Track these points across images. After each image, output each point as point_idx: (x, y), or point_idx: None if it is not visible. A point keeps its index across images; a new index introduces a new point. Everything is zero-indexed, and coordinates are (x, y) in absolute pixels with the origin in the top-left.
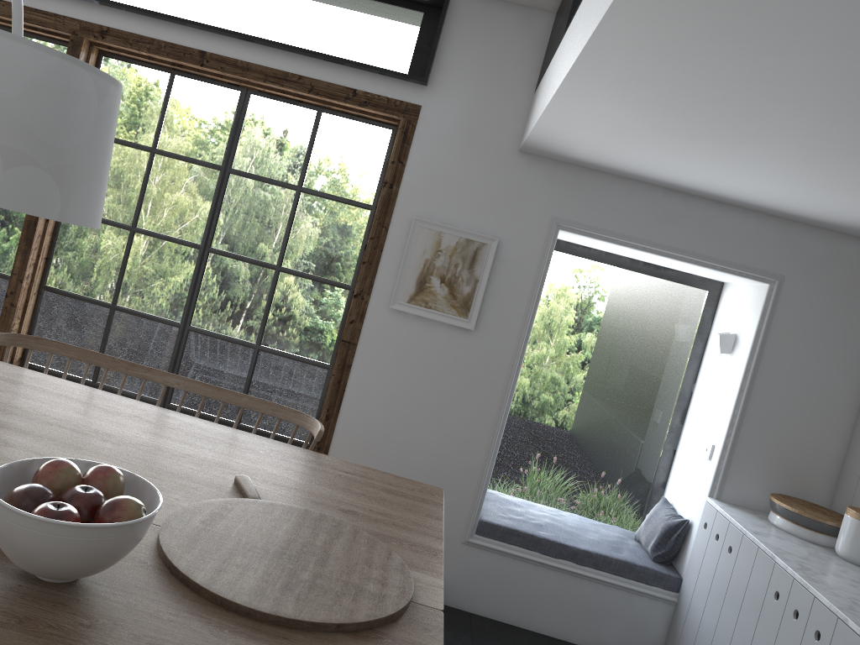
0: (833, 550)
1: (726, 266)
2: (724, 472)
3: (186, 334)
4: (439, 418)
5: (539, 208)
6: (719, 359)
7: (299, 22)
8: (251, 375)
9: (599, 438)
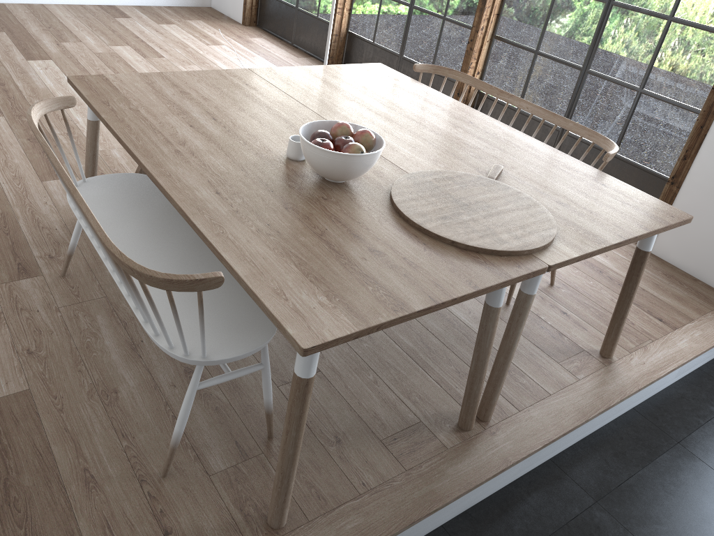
0: None
1: None
2: None
3: (584, 76)
4: None
5: None
6: None
7: None
8: (631, 115)
9: None
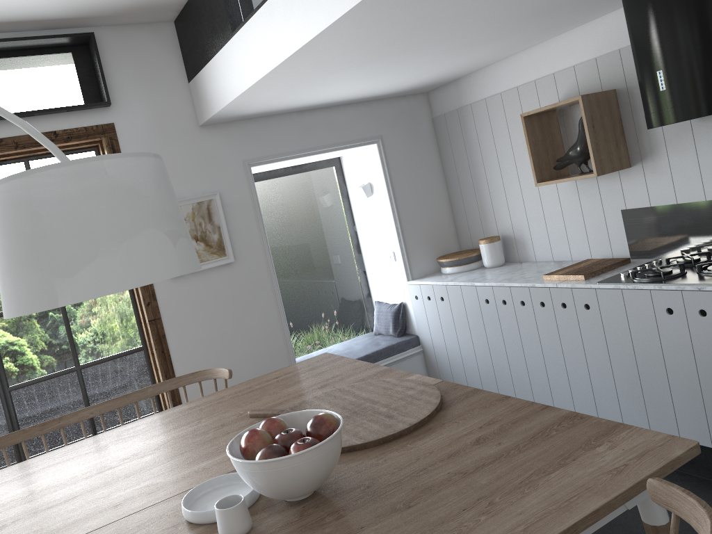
0: (482, 267)
1: (352, 143)
2: (408, 262)
3: (9, 396)
4: (243, 332)
5: (232, 159)
6: (365, 202)
7: None
8: (85, 392)
9: (323, 290)
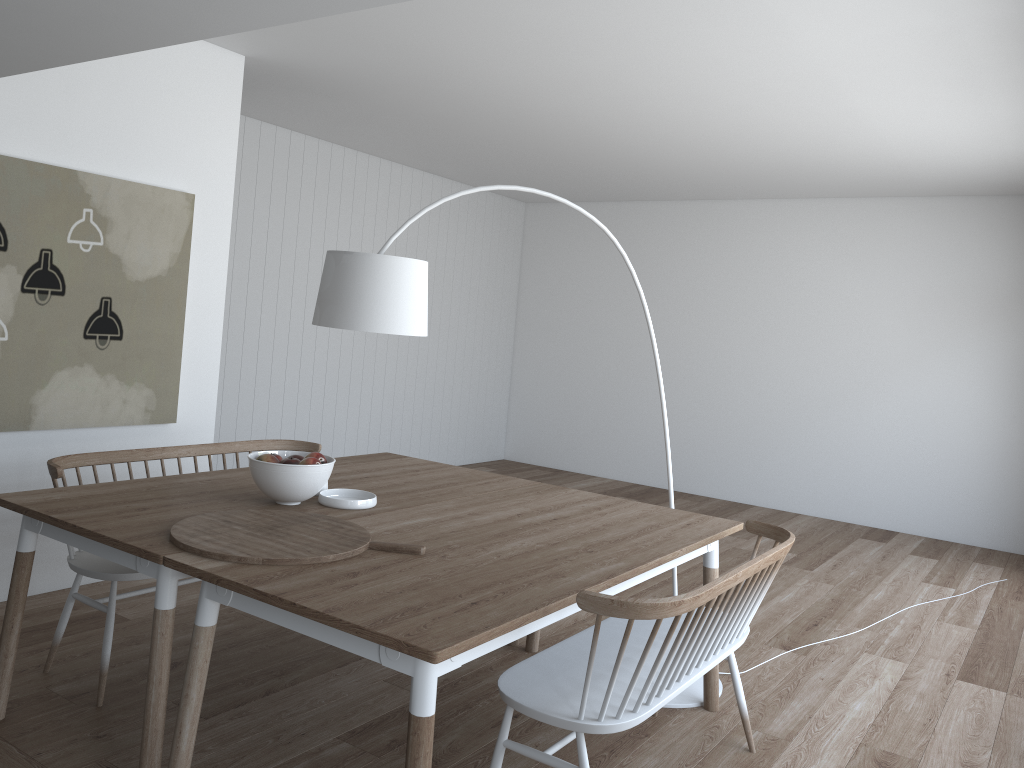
0: None
1: None
2: None
3: None
4: None
5: None
6: None
7: None
8: None
9: None
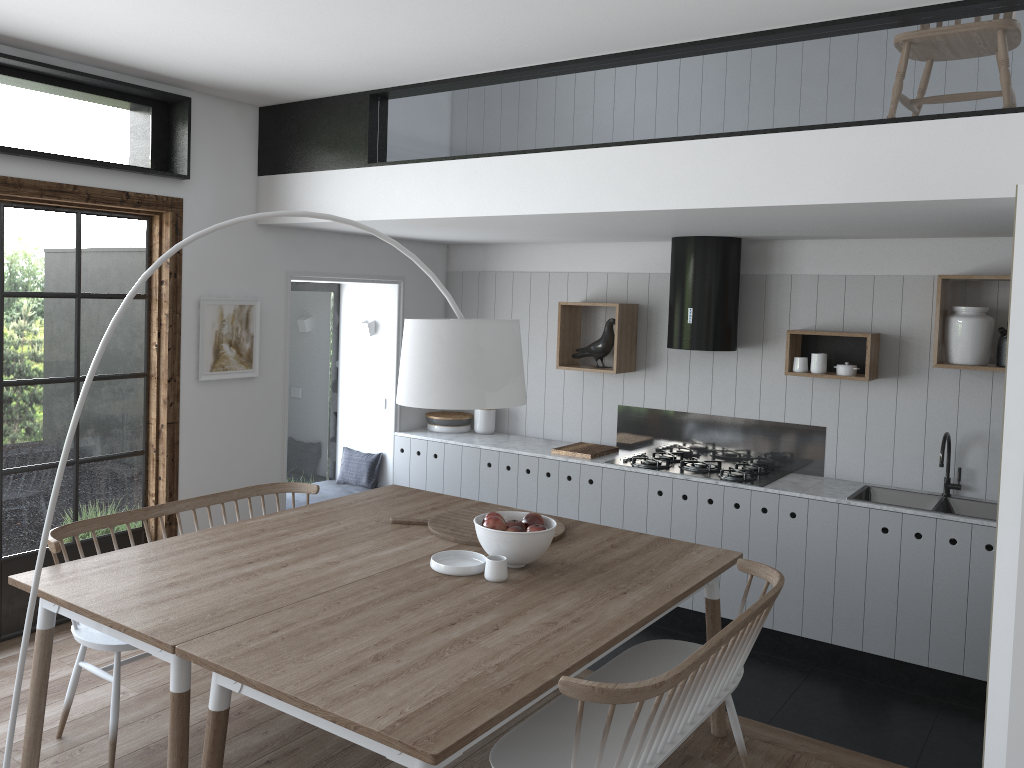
0: (471, 432)
1: (380, 279)
2: (400, 413)
3: (1, 480)
4: (248, 454)
5: (277, 267)
6: (362, 340)
7: (40, 123)
8: (78, 491)
9: (295, 424)
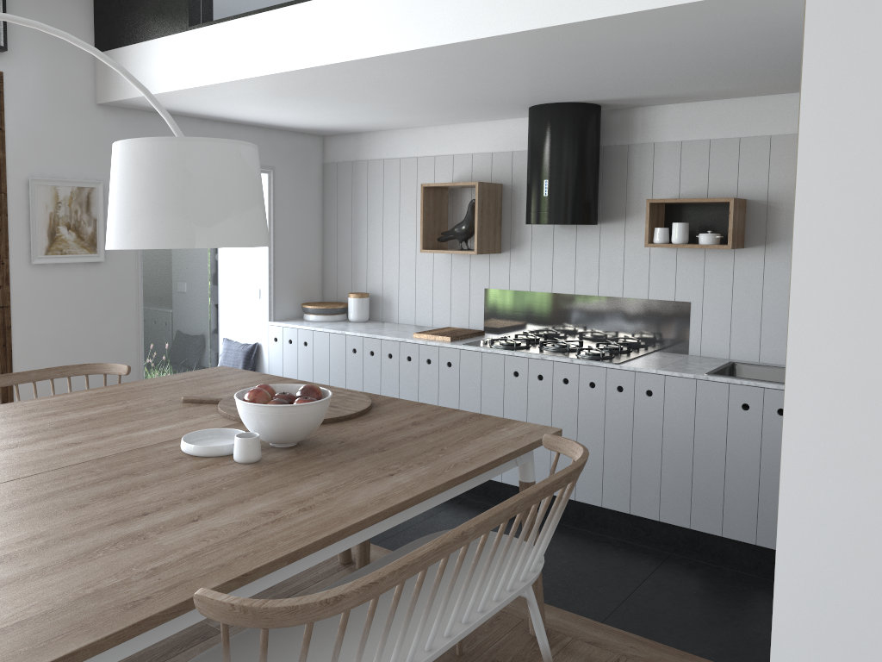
0: (346, 321)
1: None
2: (274, 302)
3: None
4: (97, 341)
5: None
6: None
7: None
8: None
9: (171, 316)
